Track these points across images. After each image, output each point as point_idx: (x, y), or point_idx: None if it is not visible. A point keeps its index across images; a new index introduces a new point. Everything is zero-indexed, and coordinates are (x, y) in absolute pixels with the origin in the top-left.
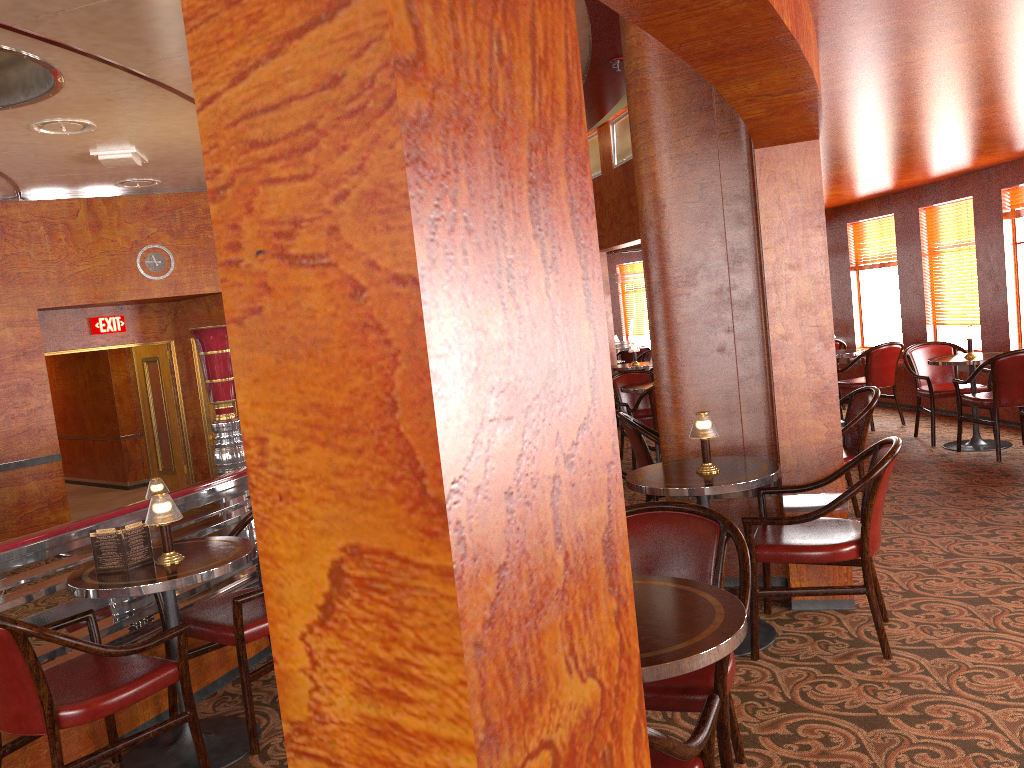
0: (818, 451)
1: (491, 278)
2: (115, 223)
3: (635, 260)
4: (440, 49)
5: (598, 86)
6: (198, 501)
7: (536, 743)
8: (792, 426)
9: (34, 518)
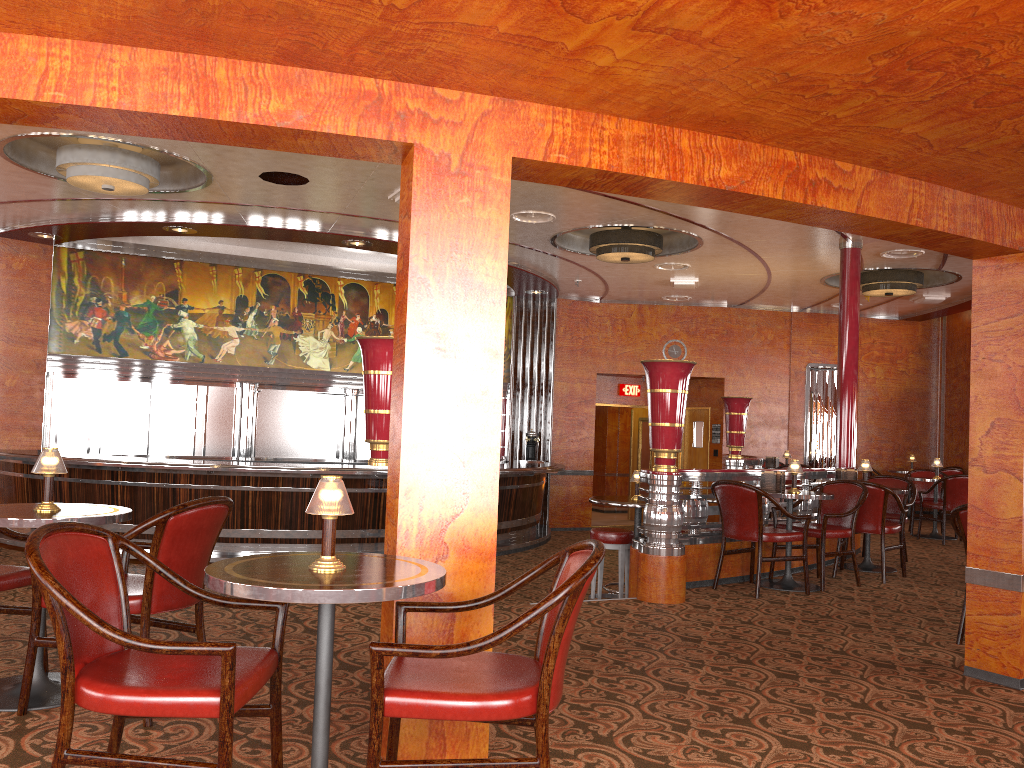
0: None
1: None
2: (653, 322)
3: None
4: None
5: None
6: (786, 477)
7: None
8: None
9: (571, 510)
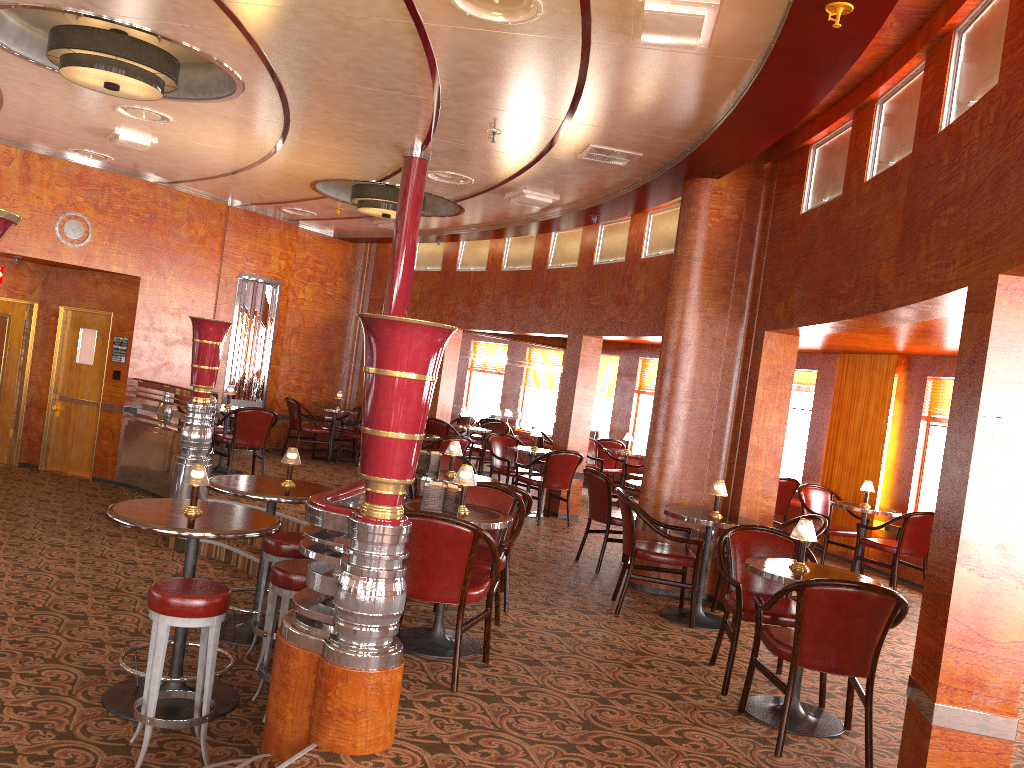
0: (760, 516)
1: None
2: (45, 182)
3: (478, 342)
4: None
5: (557, 222)
6: None
7: None
8: (749, 498)
9: None
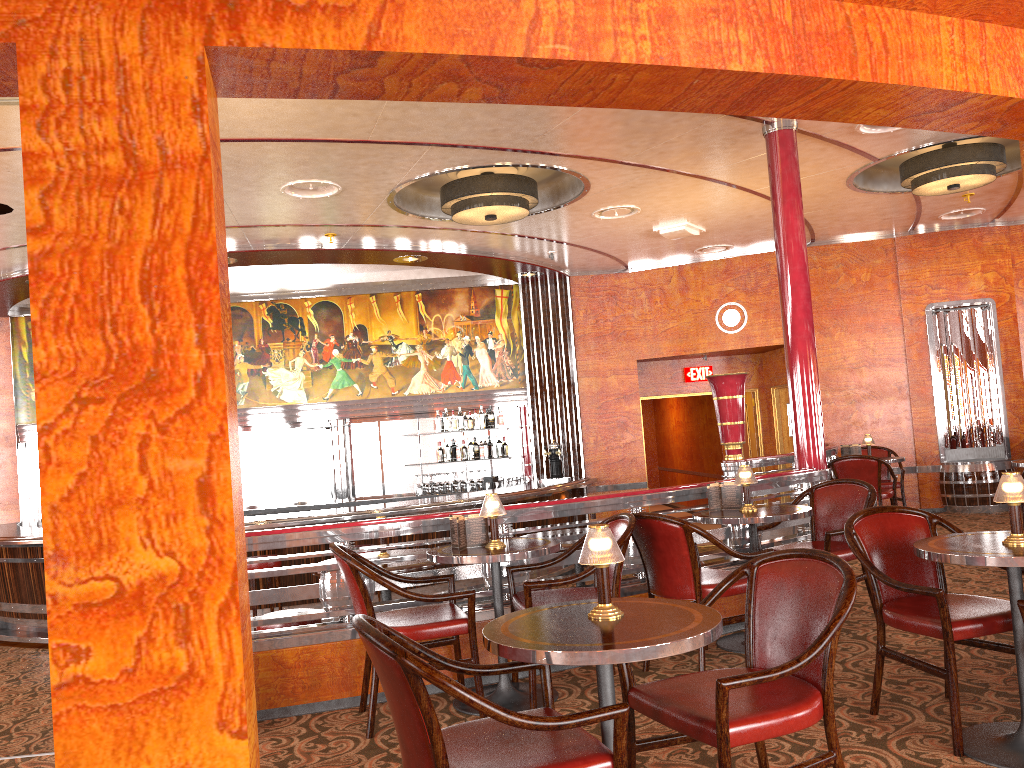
0: None
1: (95, 326)
2: (699, 285)
3: None
4: (66, 217)
5: None
6: (567, 511)
7: (102, 574)
8: None
9: None
